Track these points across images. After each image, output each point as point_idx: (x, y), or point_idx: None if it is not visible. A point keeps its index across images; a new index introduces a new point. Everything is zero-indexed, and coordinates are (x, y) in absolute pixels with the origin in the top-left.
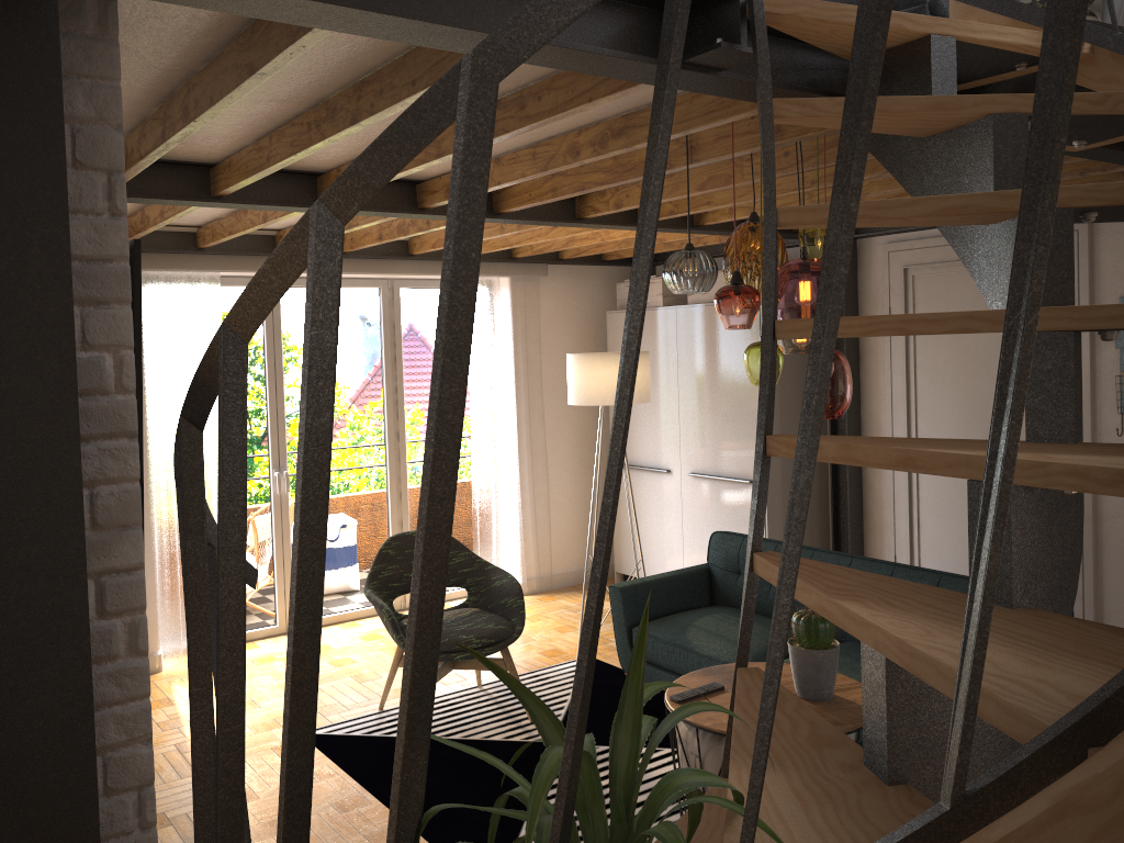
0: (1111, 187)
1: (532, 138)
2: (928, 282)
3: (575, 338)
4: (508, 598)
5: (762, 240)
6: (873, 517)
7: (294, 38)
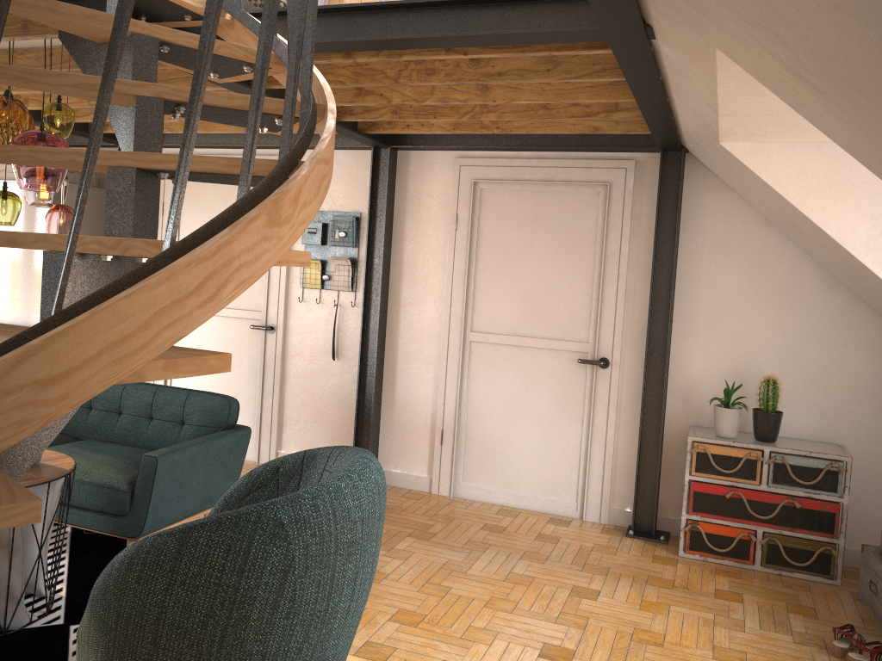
0: (188, 90)
1: None
2: (191, 187)
3: None
4: None
5: (11, 112)
6: None
7: None
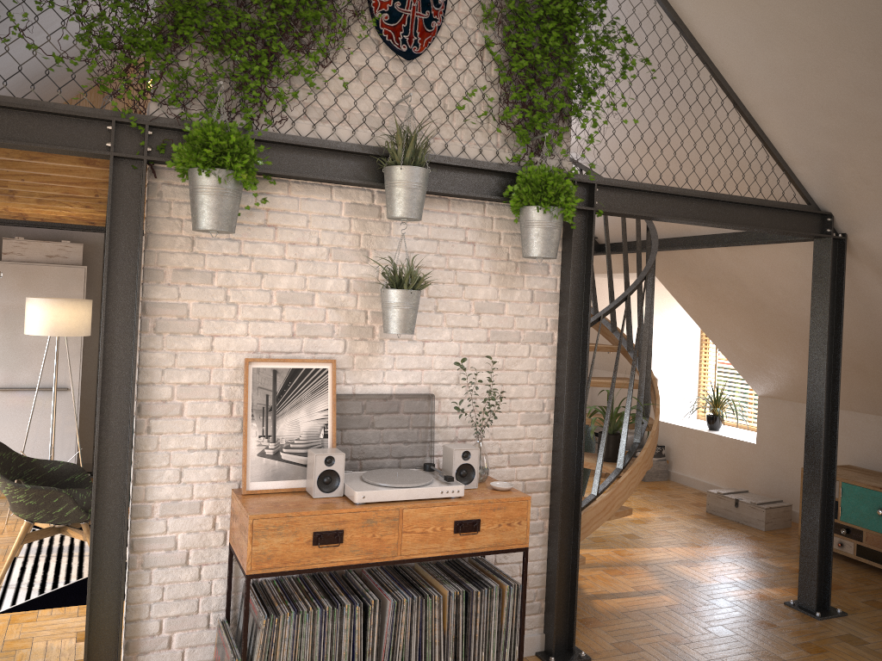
0: None
1: None
2: None
3: None
4: (75, 475)
5: None
6: None
7: None
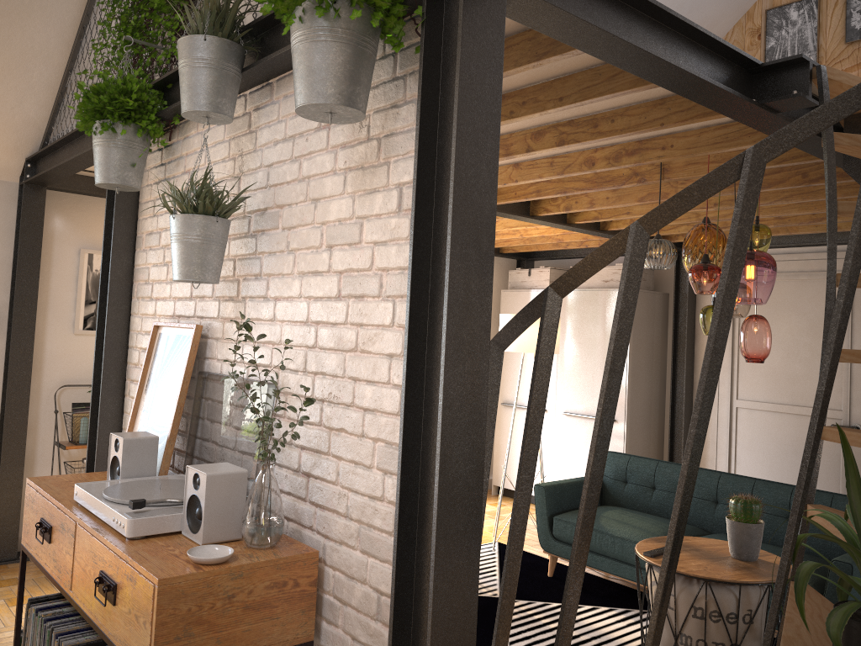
0: None
1: (554, 152)
2: None
3: None
4: None
5: (716, 236)
6: None
7: (540, 58)
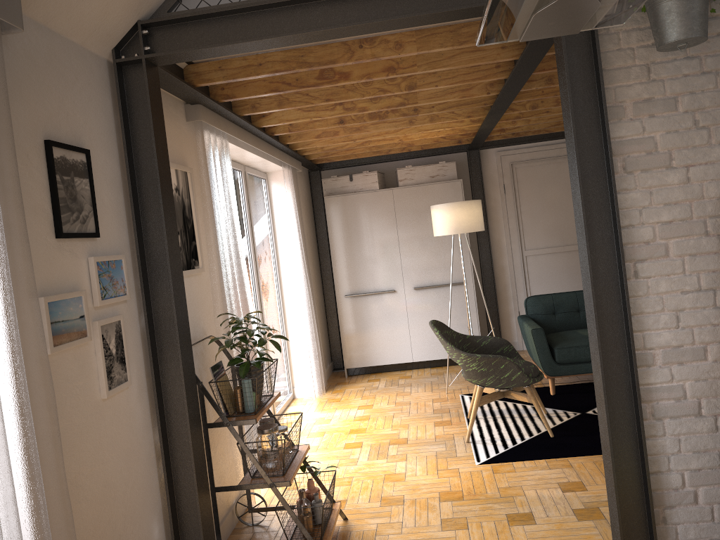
0: None
1: None
2: (523, 170)
3: (304, 216)
4: (503, 347)
5: None
6: (501, 295)
7: None
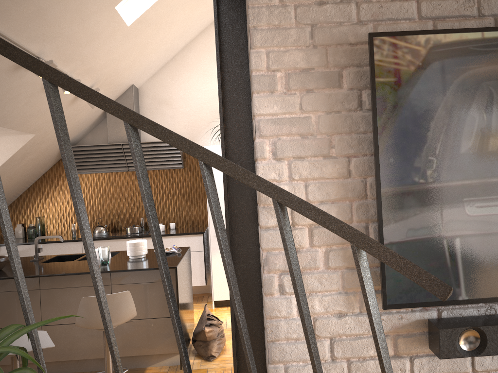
0: None
1: None
2: None
3: None
4: None
5: None
6: None
7: None
